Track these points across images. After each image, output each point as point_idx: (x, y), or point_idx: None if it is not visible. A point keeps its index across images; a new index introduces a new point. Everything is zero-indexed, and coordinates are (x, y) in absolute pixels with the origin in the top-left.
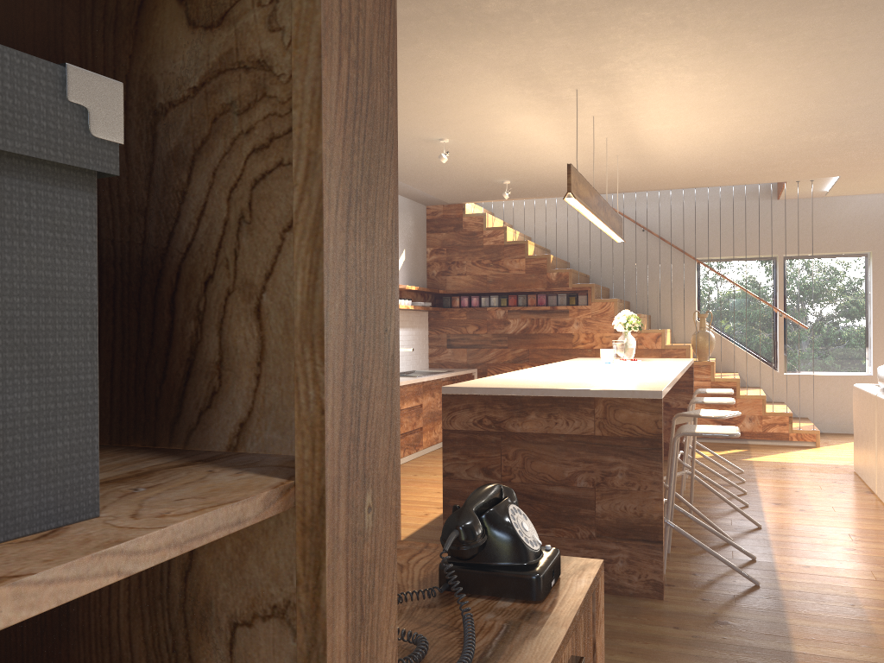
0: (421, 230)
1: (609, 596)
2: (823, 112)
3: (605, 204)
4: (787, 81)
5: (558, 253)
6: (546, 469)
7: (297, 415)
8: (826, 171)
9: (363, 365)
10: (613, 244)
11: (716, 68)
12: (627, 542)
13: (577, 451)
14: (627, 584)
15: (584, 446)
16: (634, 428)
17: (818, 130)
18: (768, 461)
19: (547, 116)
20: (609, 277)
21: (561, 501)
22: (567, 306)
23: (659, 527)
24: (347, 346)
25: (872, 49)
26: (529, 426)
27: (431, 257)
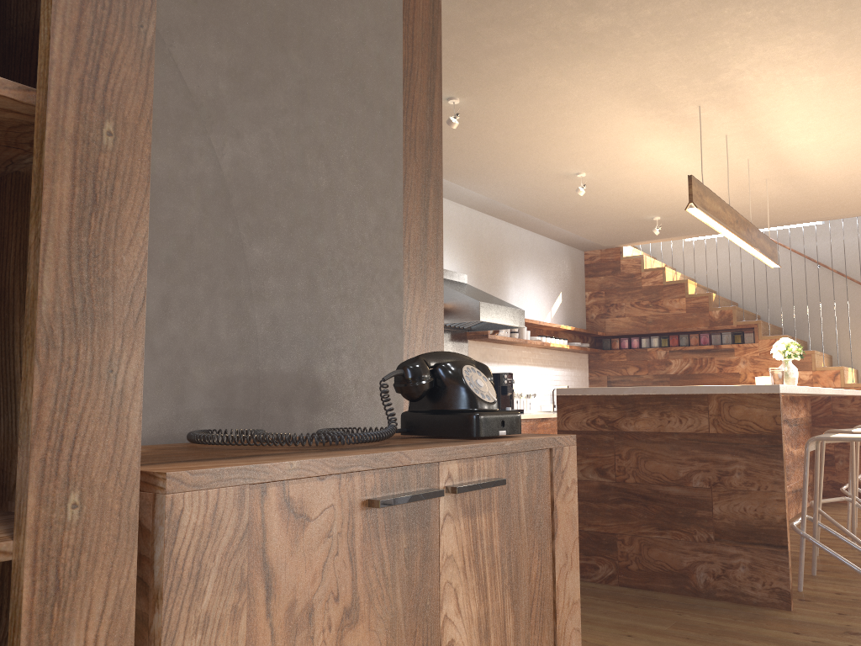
0: (579, 274)
1: (729, 604)
2: None
3: (747, 223)
4: None
5: (724, 294)
6: (660, 468)
7: (40, 47)
8: None
9: (105, 34)
10: (785, 282)
11: (845, 66)
12: (748, 546)
13: (691, 449)
14: (750, 592)
15: (699, 445)
16: (751, 425)
17: None
18: None
19: (677, 138)
20: (783, 316)
21: (677, 502)
22: (732, 345)
23: (782, 530)
24: (84, 11)
25: None
26: (642, 425)
27: (589, 301)
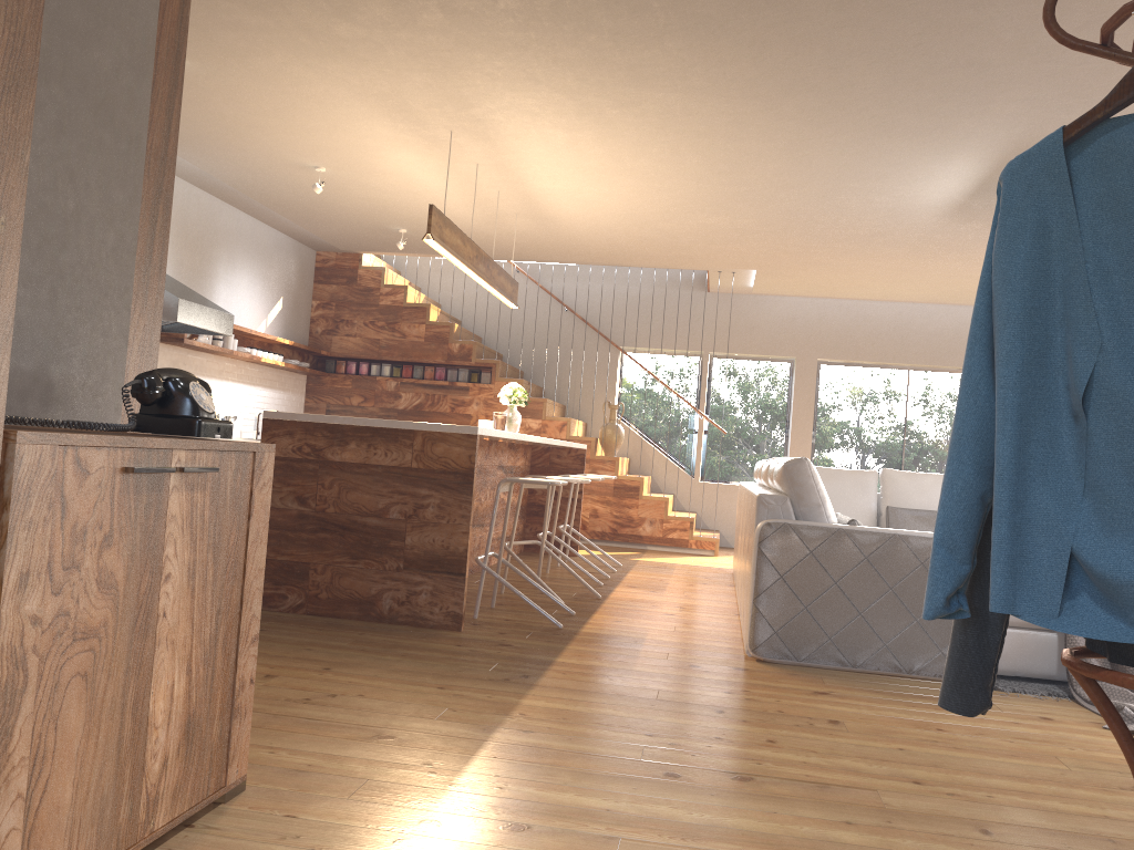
0: (307, 278)
1: (409, 627)
2: (706, 193)
3: (489, 260)
4: (658, 154)
5: (470, 326)
6: (361, 499)
7: None
8: (739, 261)
9: (5, 161)
10: (532, 322)
11: (585, 130)
12: (432, 574)
13: (393, 482)
14: (428, 616)
15: (400, 478)
16: (449, 462)
17: (711, 213)
18: (655, 561)
19: (429, 156)
20: (525, 359)
21: (373, 533)
22: (468, 383)
23: (463, 559)
24: None
25: (722, 133)
26: (348, 456)
27: (316, 312)
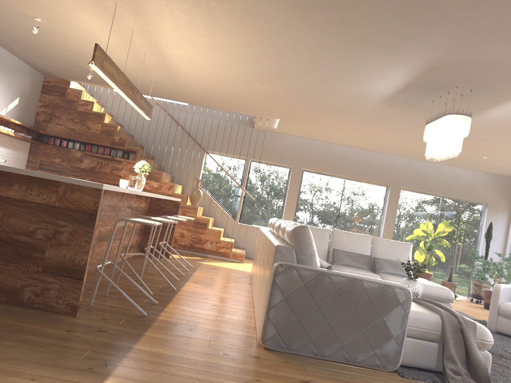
0: (37, 89)
1: (40, 312)
2: (261, 69)
3: (135, 88)
4: (238, 39)
5: (128, 129)
6: (18, 223)
7: None
8: (272, 113)
9: None
10: (161, 131)
11: (197, 15)
12: (61, 278)
13: (41, 214)
14: (55, 305)
15: (46, 212)
16: (81, 205)
17: (262, 82)
18: (210, 264)
19: (103, 20)
20: (155, 150)
21: (23, 246)
22: (121, 159)
23: (83, 270)
24: None
25: (276, 30)
26: (12, 193)
27: (40, 109)
